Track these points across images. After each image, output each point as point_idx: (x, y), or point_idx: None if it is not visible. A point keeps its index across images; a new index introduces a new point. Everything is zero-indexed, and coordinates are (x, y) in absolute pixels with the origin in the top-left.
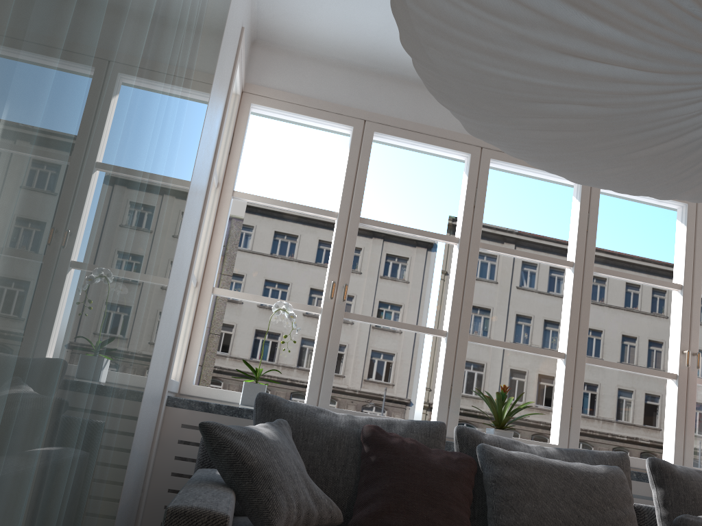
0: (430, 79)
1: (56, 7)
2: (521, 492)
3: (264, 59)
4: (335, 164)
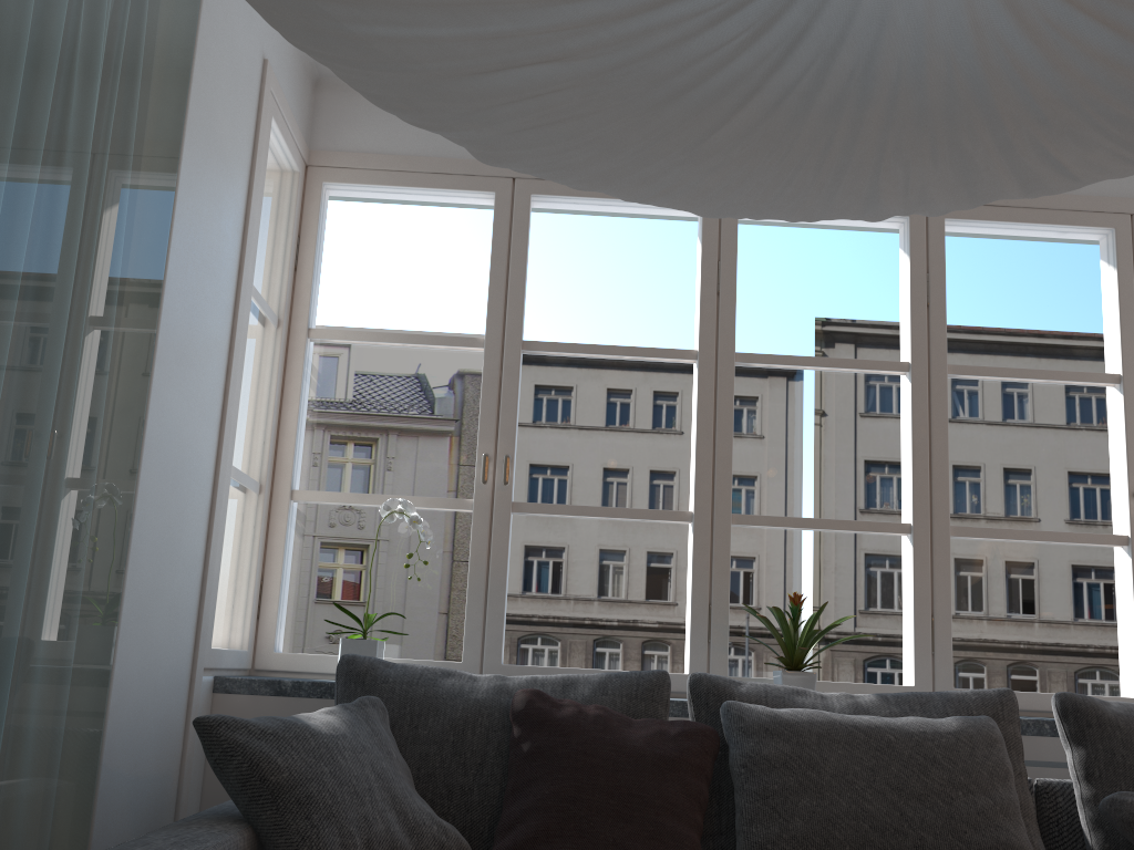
0: (336, 73)
1: None
2: (792, 781)
3: (337, 107)
4: (617, 262)
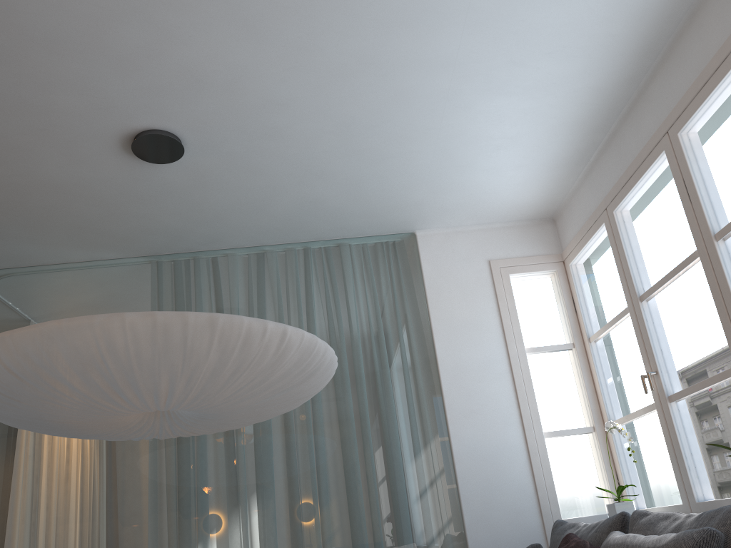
0: None
1: (218, 487)
2: None
3: (561, 225)
4: None
